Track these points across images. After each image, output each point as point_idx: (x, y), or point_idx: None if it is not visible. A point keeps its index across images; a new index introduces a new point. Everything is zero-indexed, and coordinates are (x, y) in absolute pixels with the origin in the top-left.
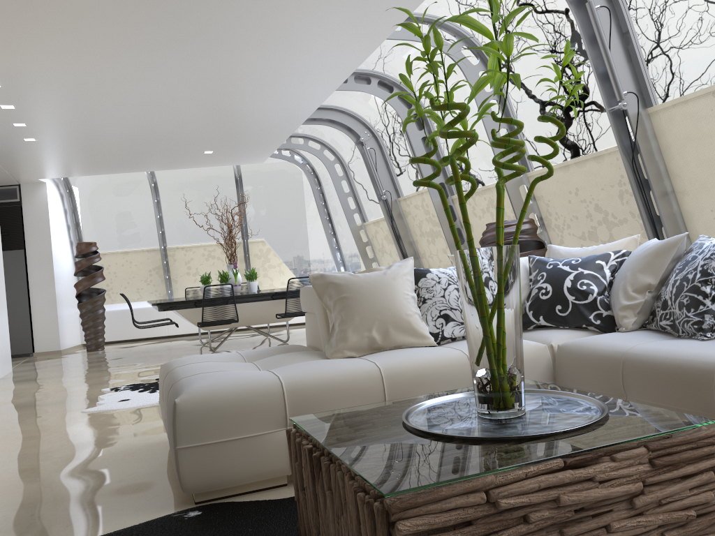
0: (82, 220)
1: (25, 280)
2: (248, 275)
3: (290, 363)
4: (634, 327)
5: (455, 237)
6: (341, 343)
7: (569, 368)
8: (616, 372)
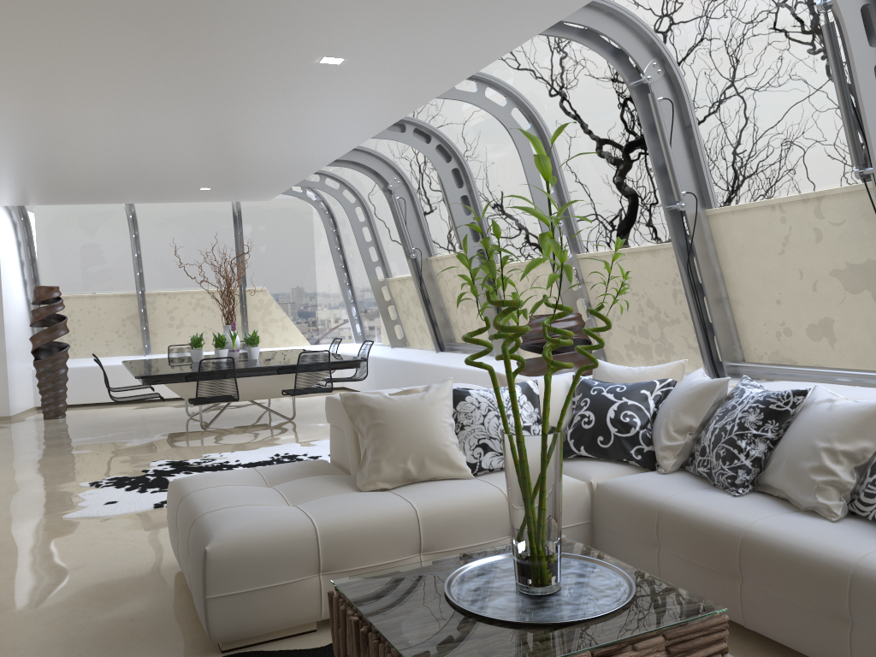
0: (40, 255)
1: None
2: (249, 338)
3: (319, 494)
4: (673, 469)
5: (503, 417)
6: (374, 474)
7: (607, 509)
8: (652, 521)
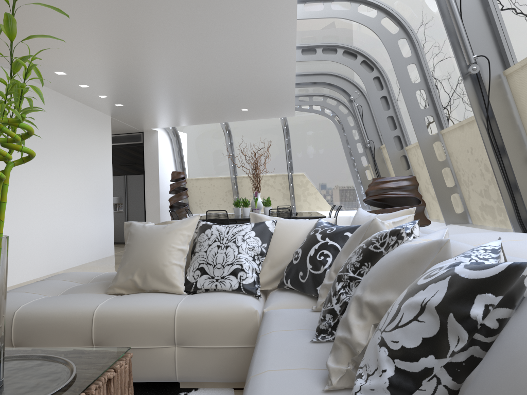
0: (185, 156)
1: (143, 194)
2: (265, 202)
3: (79, 292)
4: None
5: None
6: (114, 282)
7: None
8: None
